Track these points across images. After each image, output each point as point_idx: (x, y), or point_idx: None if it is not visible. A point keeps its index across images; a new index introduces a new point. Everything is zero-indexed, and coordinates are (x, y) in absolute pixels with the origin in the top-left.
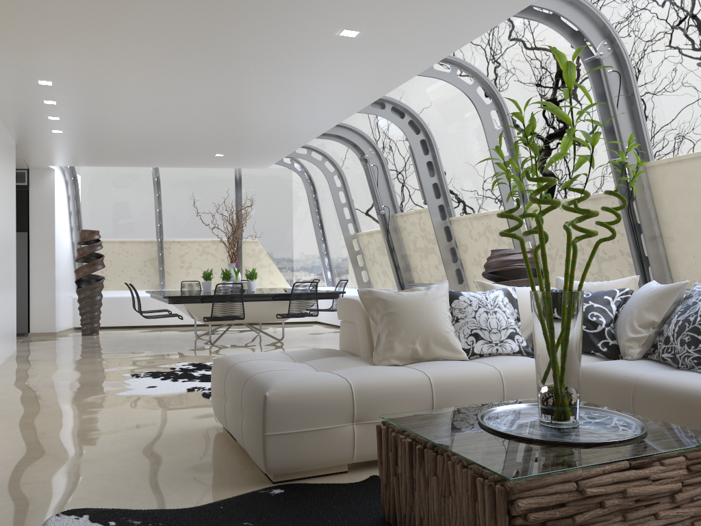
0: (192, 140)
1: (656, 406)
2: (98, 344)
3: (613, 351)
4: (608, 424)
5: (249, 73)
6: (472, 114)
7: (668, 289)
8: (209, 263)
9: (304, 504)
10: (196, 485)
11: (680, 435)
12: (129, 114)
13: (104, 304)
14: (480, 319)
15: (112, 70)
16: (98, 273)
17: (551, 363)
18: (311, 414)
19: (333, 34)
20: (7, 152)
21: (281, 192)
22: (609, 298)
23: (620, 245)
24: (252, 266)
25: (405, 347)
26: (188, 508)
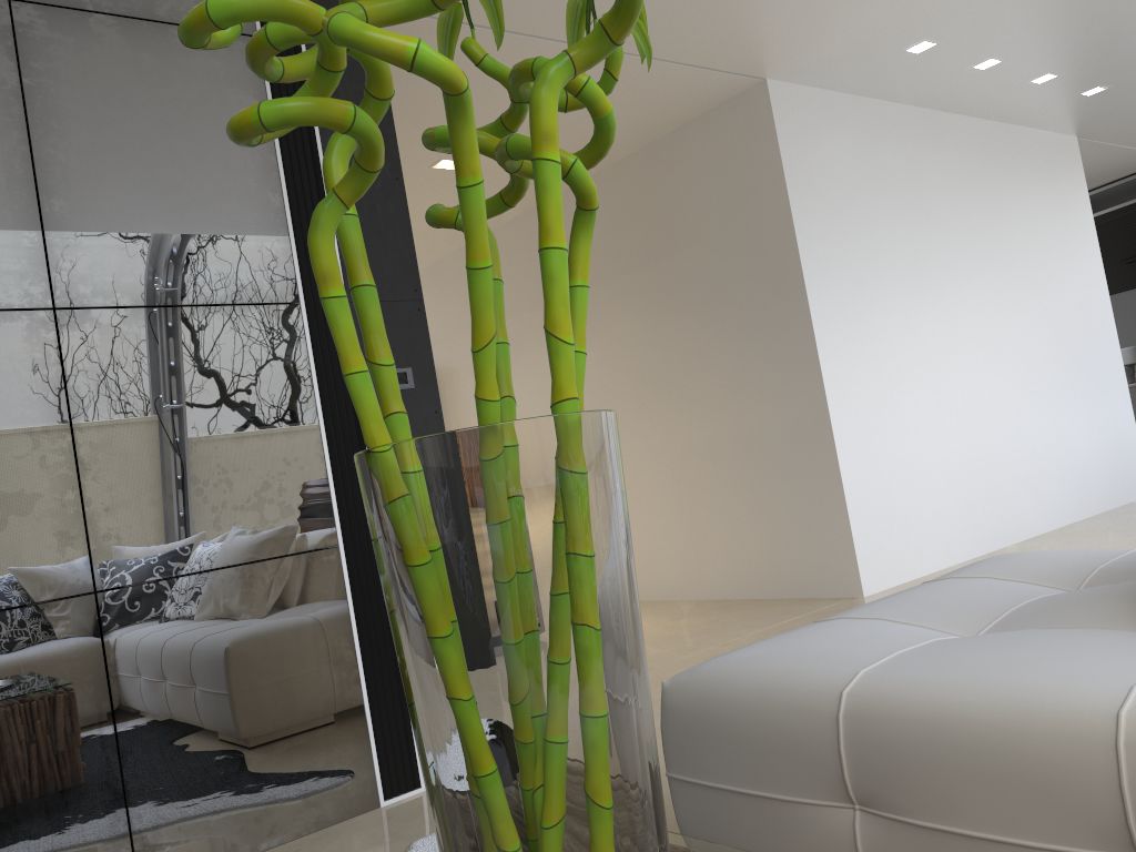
0: None
1: None
2: None
3: None
4: None
5: None
6: None
7: None
8: None
9: None
10: None
11: None
12: None
13: None
14: None
15: None
16: None
17: None
18: (742, 753)
19: None
20: (1030, 162)
21: None
22: None
23: None
24: None
25: None
26: None
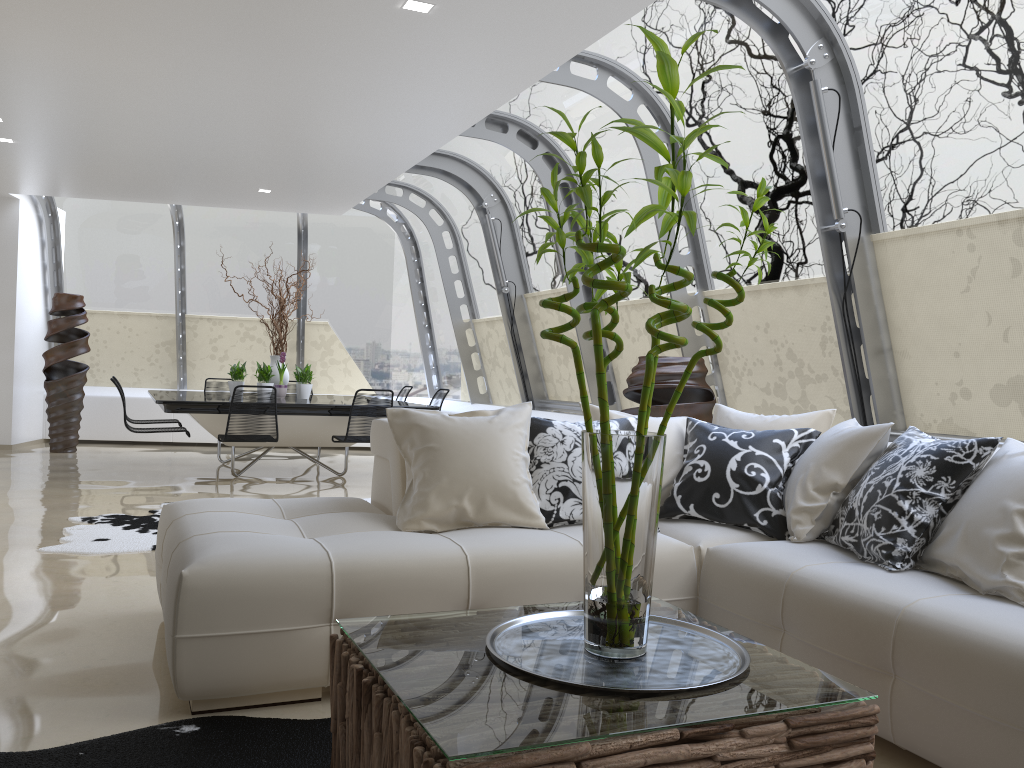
0: (216, 166)
1: (814, 621)
2: (65, 466)
3: (777, 525)
4: (693, 656)
5: (277, 63)
6: (634, 148)
7: (863, 434)
8: (255, 353)
9: (219, 754)
10: (66, 712)
11: (794, 684)
12: (109, 119)
13: (91, 406)
14: (574, 465)
15: (61, 47)
16: (85, 360)
17: (602, 551)
18: (258, 607)
19: (393, 6)
20: None
21: (367, 253)
22: (781, 442)
23: (833, 360)
24: (320, 360)
25: (446, 504)
26: (27, 752)
